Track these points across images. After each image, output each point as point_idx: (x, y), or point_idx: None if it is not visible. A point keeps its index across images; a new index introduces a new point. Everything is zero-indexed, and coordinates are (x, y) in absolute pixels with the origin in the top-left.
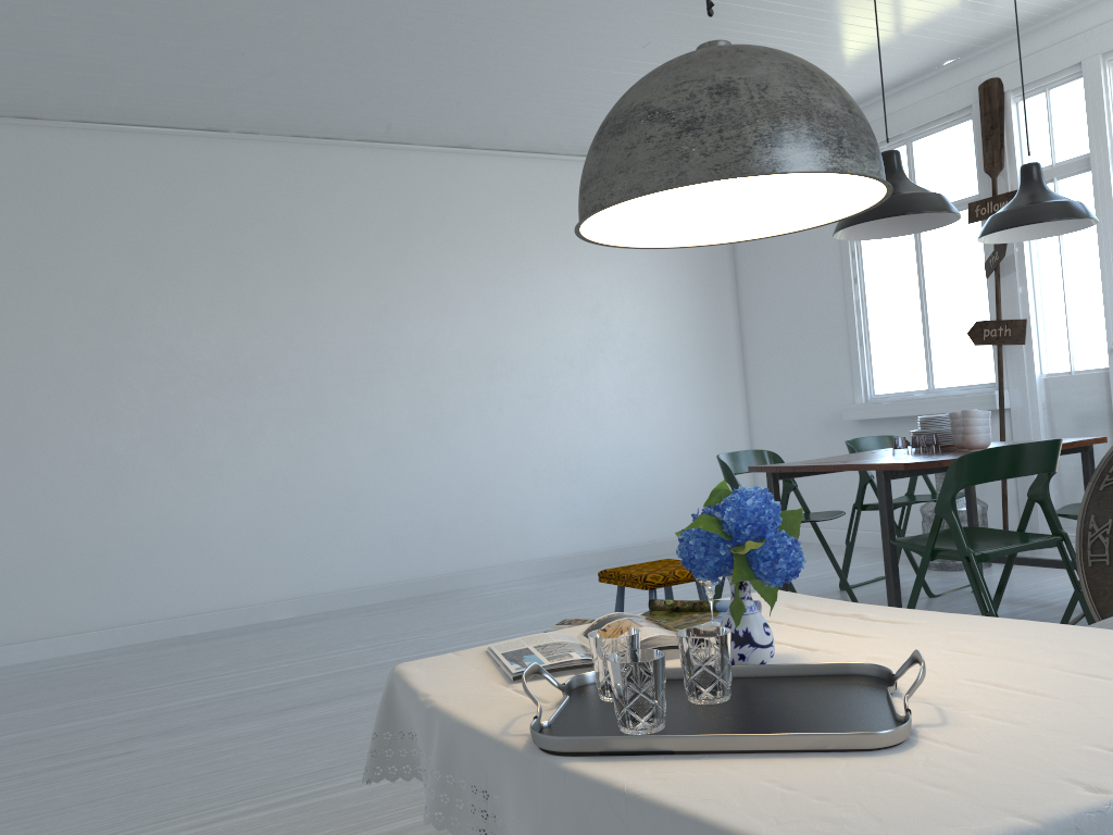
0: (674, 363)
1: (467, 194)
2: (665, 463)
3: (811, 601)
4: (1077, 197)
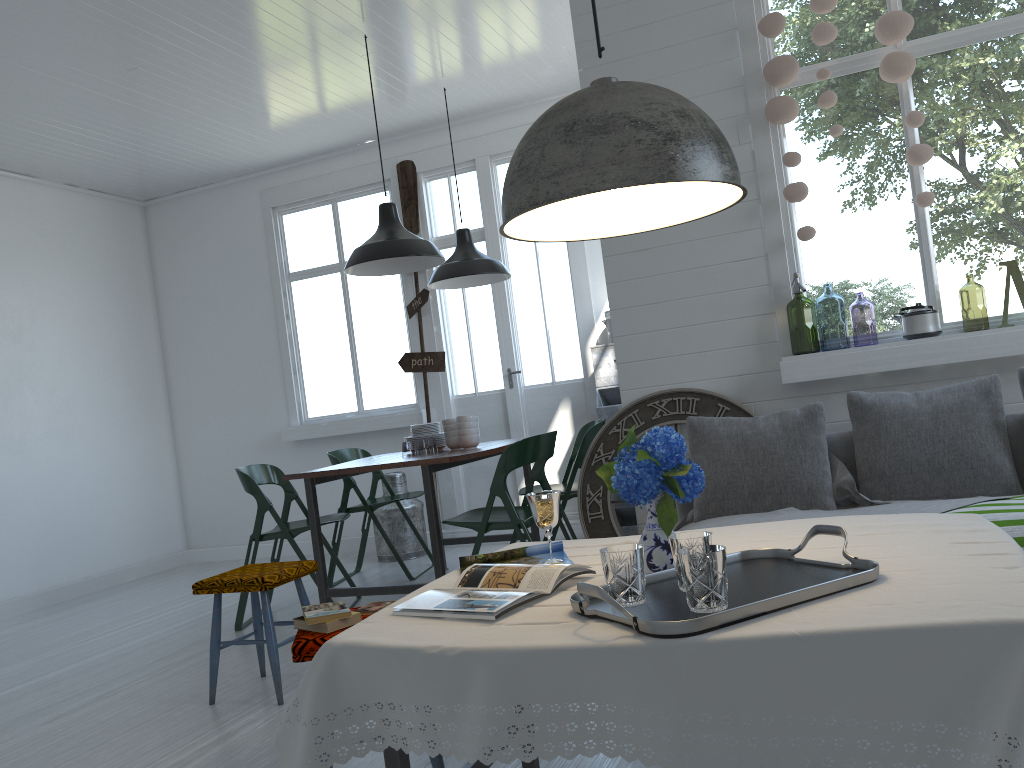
0: (103, 392)
1: None
2: (98, 495)
3: (566, 543)
4: None
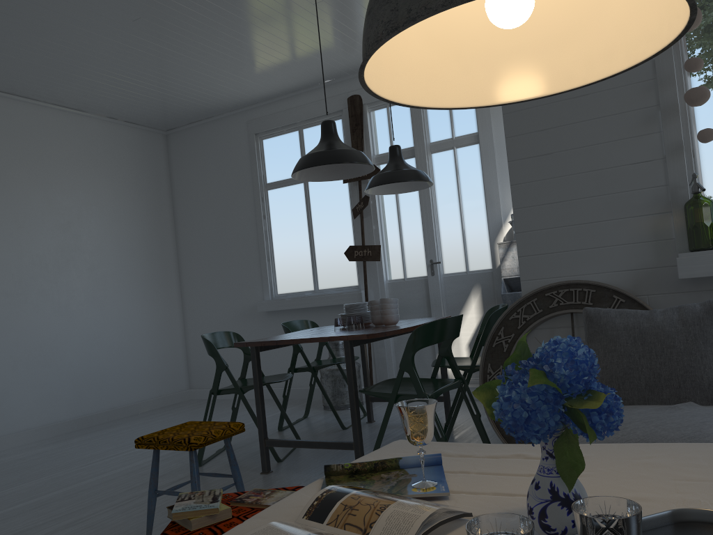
0: (130, 271)
1: None
2: (123, 347)
3: (451, 447)
4: None
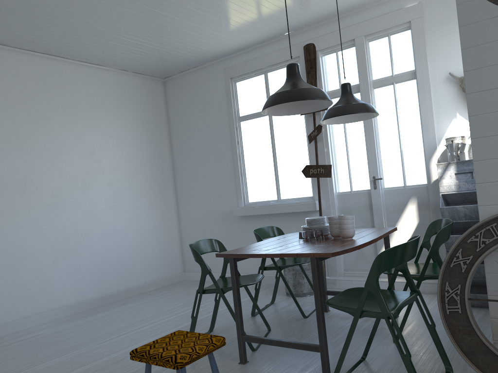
0: (138, 185)
1: (5, 75)
2: (134, 242)
3: None
4: None
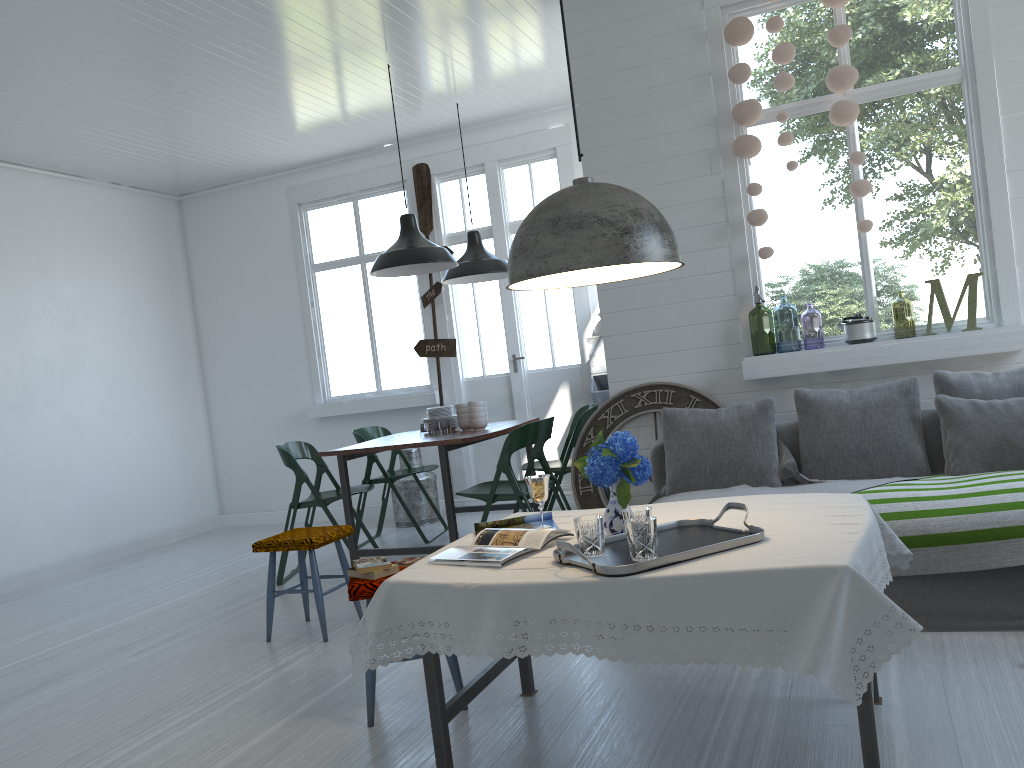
0: (146, 372)
1: None
2: (143, 465)
3: (555, 513)
4: None
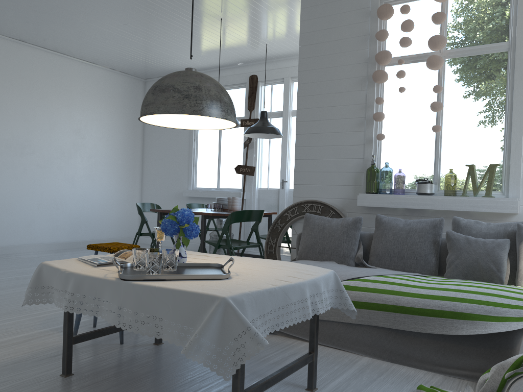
0: (112, 161)
1: (21, 63)
2: (102, 205)
3: (188, 252)
4: (277, 125)
